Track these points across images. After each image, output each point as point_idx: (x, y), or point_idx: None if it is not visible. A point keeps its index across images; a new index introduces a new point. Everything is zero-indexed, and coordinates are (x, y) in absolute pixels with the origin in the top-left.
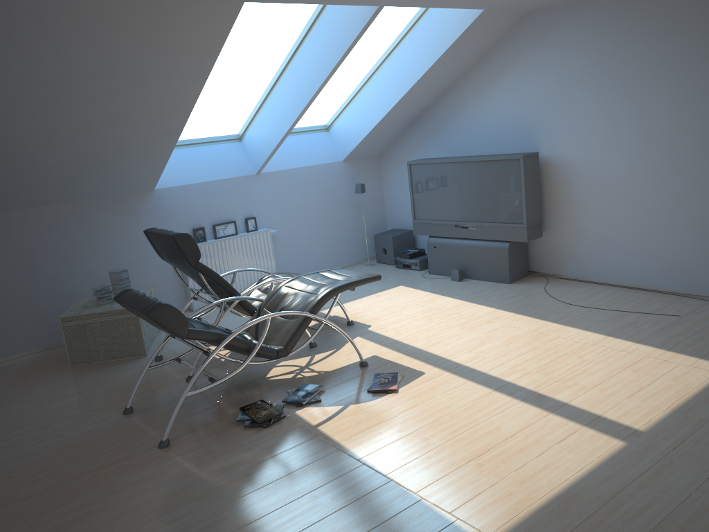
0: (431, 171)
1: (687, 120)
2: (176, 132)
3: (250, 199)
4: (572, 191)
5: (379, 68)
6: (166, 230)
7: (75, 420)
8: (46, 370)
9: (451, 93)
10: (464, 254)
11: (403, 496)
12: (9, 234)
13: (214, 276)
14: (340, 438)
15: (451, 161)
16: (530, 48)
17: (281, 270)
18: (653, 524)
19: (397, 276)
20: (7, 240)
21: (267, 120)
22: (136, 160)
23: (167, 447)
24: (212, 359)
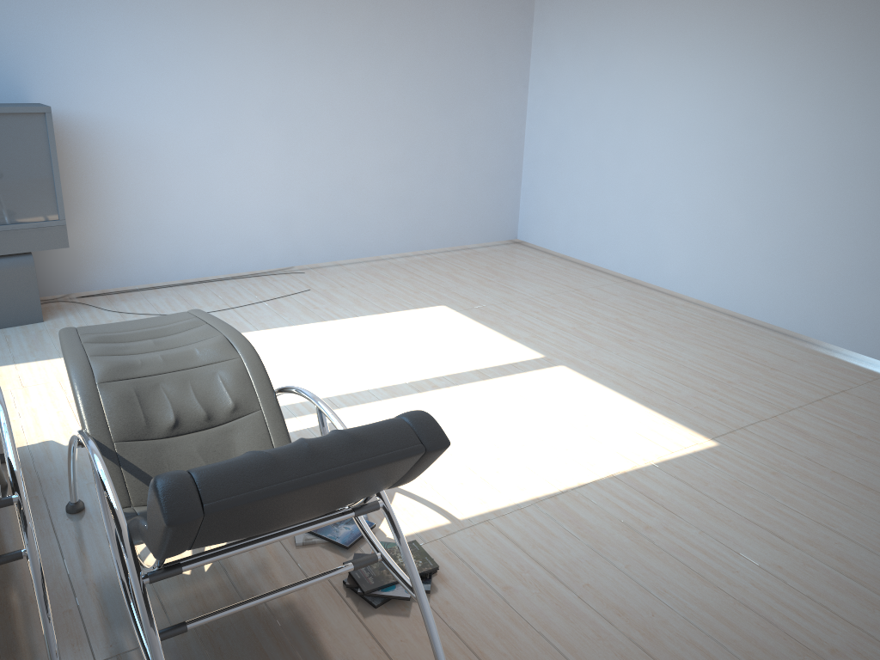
0: None
1: (249, 74)
2: None
3: None
4: (97, 165)
5: None
6: None
7: None
8: None
9: None
10: None
11: (644, 472)
12: None
13: None
14: (500, 501)
15: None
16: None
17: None
18: (679, 384)
19: None
20: None
21: None
22: None
23: None
24: None
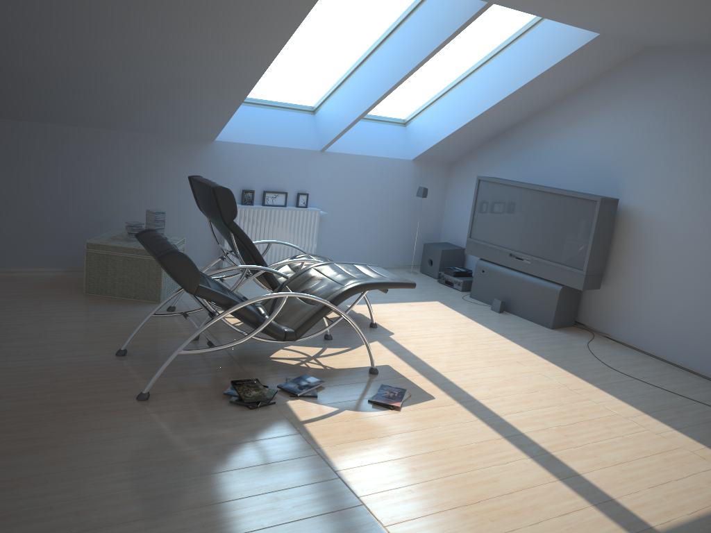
0: (499, 192)
1: None
2: (248, 86)
3: (307, 174)
4: (645, 249)
5: (473, 73)
6: (209, 181)
7: (67, 347)
8: (59, 291)
9: (542, 117)
10: (512, 286)
11: (370, 526)
12: (61, 148)
13: (245, 240)
14: (323, 442)
15: (523, 186)
16: (639, 88)
17: (320, 254)
18: None
19: (436, 291)
20: (57, 153)
21: (345, 99)
22: (202, 105)
23: (145, 401)
24: (223, 324)
